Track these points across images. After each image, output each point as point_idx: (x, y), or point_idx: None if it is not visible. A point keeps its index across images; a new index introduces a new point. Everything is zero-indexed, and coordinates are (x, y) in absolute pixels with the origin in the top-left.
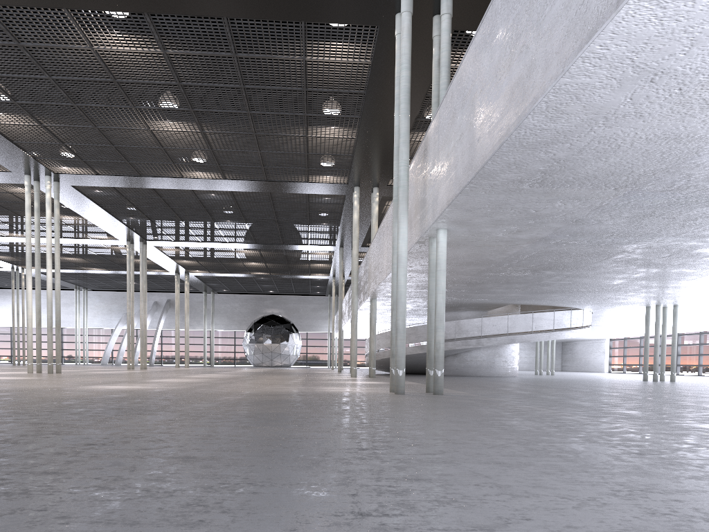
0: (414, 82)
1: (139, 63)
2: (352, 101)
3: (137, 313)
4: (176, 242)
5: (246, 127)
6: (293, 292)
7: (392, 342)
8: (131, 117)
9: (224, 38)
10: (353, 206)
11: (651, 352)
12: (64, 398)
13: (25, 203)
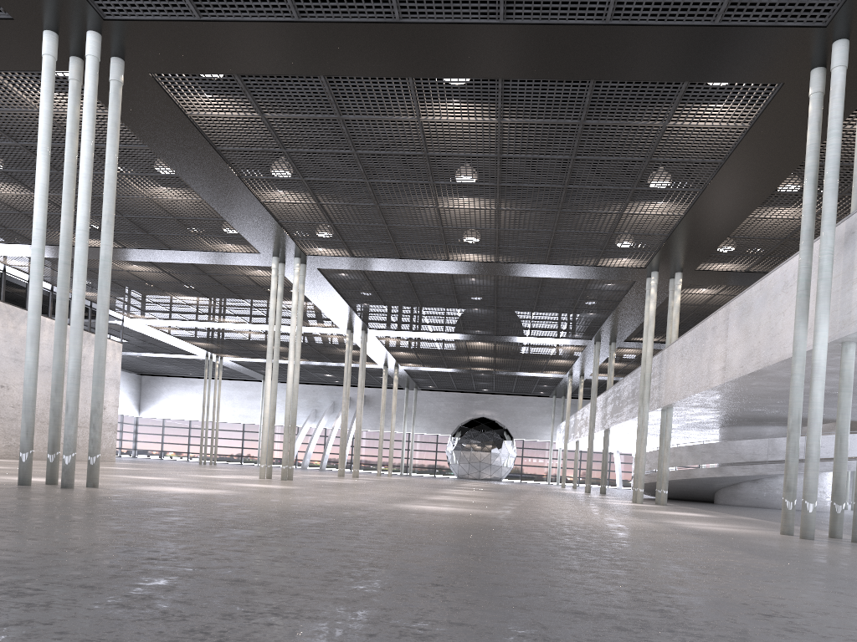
0: (794, 148)
1: (463, 134)
2: (700, 172)
3: (328, 410)
4: (402, 331)
5: (552, 203)
6: (510, 392)
7: (789, 472)
8: (423, 193)
9: (579, 103)
10: (646, 295)
11: None
12: (444, 525)
13: (271, 288)
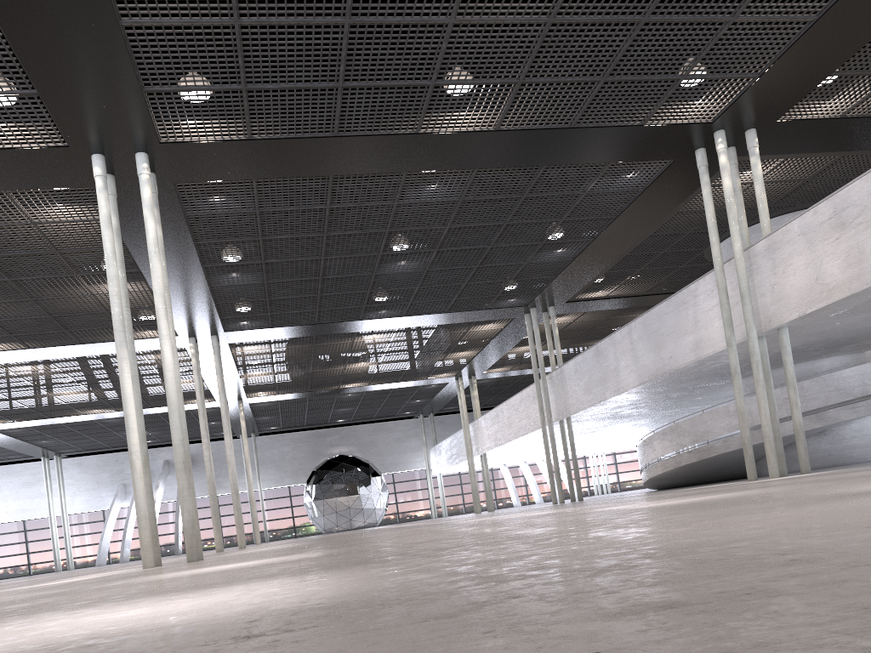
0: None
1: None
2: None
3: None
4: (273, 328)
5: None
6: (371, 418)
7: None
8: None
9: None
10: (701, 174)
11: None
12: None
13: (101, 211)
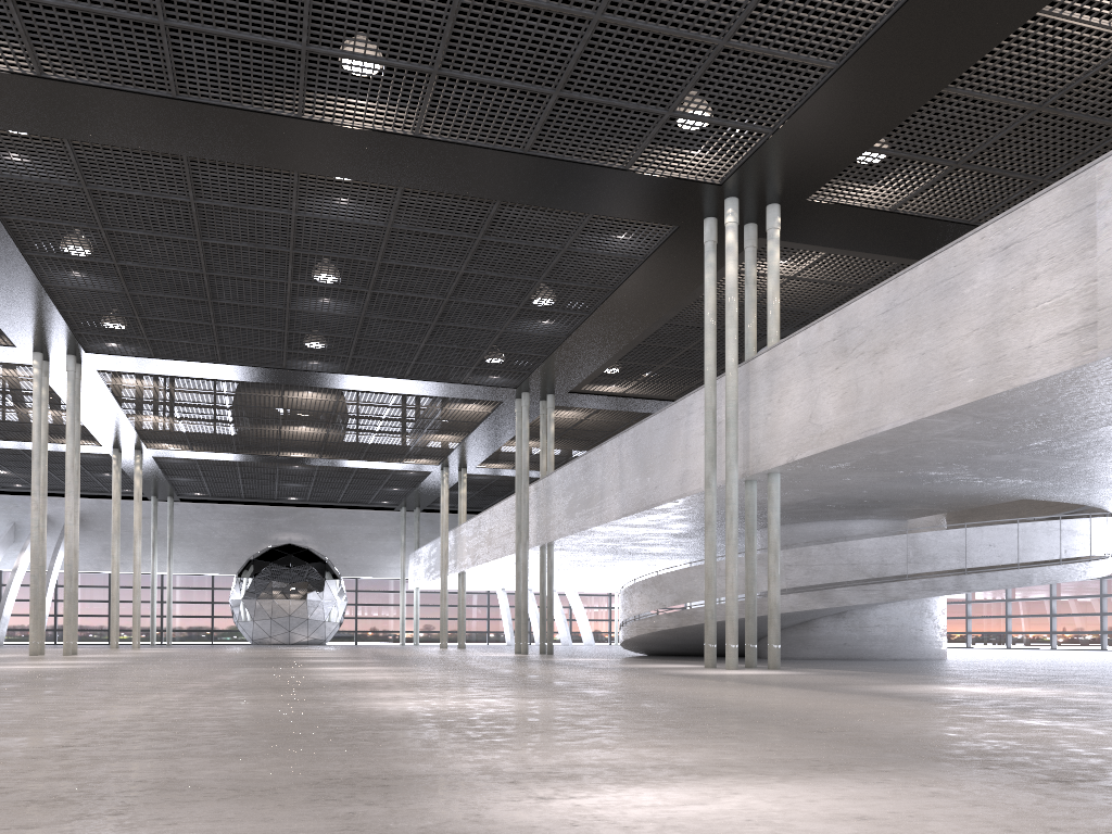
0: None
1: None
2: None
3: (3, 538)
4: (159, 360)
5: None
6: (335, 502)
7: None
8: None
9: None
10: (706, 252)
11: (991, 610)
12: None
13: None
